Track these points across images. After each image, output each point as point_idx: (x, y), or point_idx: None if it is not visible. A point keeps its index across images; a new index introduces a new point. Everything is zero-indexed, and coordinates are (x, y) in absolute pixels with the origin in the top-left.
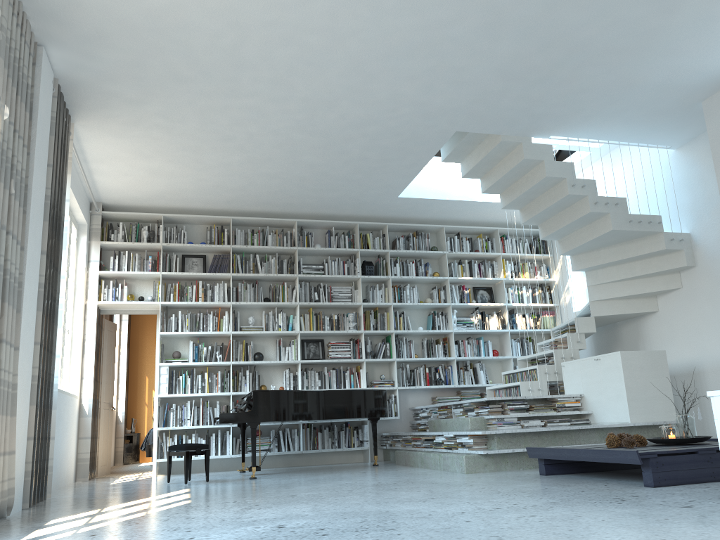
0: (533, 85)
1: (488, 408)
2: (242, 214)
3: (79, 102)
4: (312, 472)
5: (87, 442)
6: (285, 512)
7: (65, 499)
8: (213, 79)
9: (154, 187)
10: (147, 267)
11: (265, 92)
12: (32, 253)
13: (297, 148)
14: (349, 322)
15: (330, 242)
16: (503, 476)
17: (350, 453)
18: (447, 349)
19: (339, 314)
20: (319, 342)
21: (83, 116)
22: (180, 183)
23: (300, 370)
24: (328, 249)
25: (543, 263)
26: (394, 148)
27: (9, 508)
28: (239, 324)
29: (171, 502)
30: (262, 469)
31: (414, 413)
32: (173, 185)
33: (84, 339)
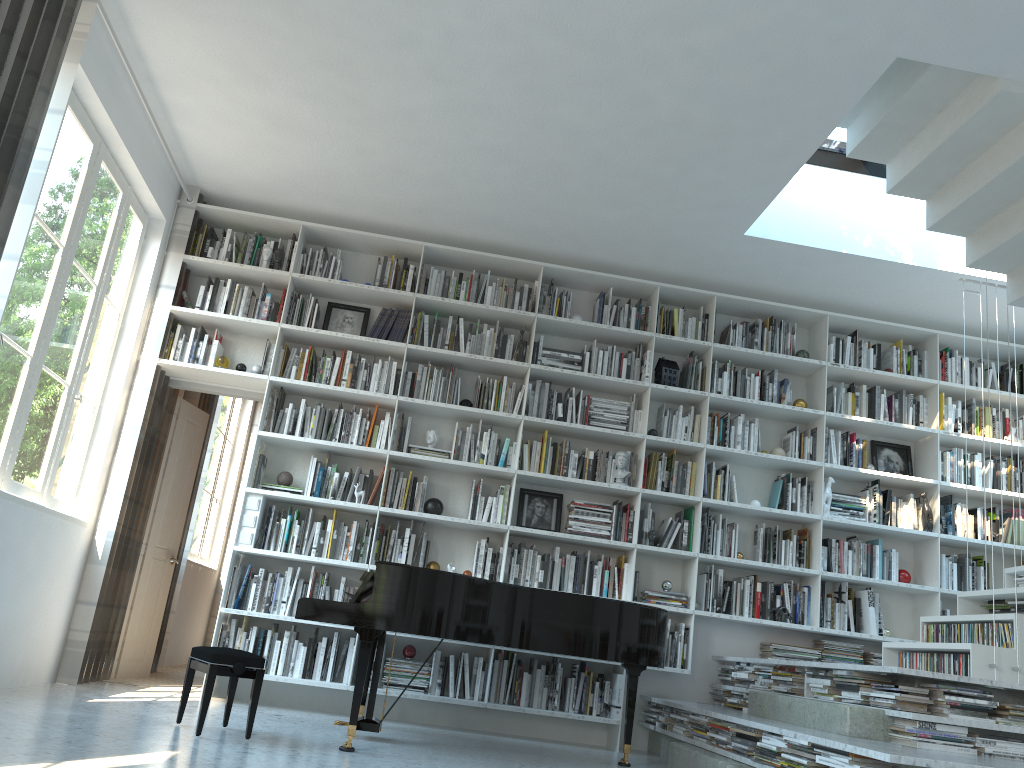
0: None
1: (894, 691)
2: (448, 245)
3: None
4: (482, 759)
5: (89, 612)
6: None
7: None
8: None
9: (283, 160)
10: (260, 313)
11: None
12: None
13: (545, 79)
14: (615, 469)
15: (602, 316)
16: None
17: (582, 724)
18: (805, 553)
19: (599, 451)
20: (554, 498)
21: None
22: (328, 156)
23: (507, 545)
24: (595, 326)
25: (1023, 415)
26: (750, 99)
27: None
28: (407, 440)
29: None
30: (404, 724)
31: (721, 668)
32: (316, 160)
33: (123, 422)
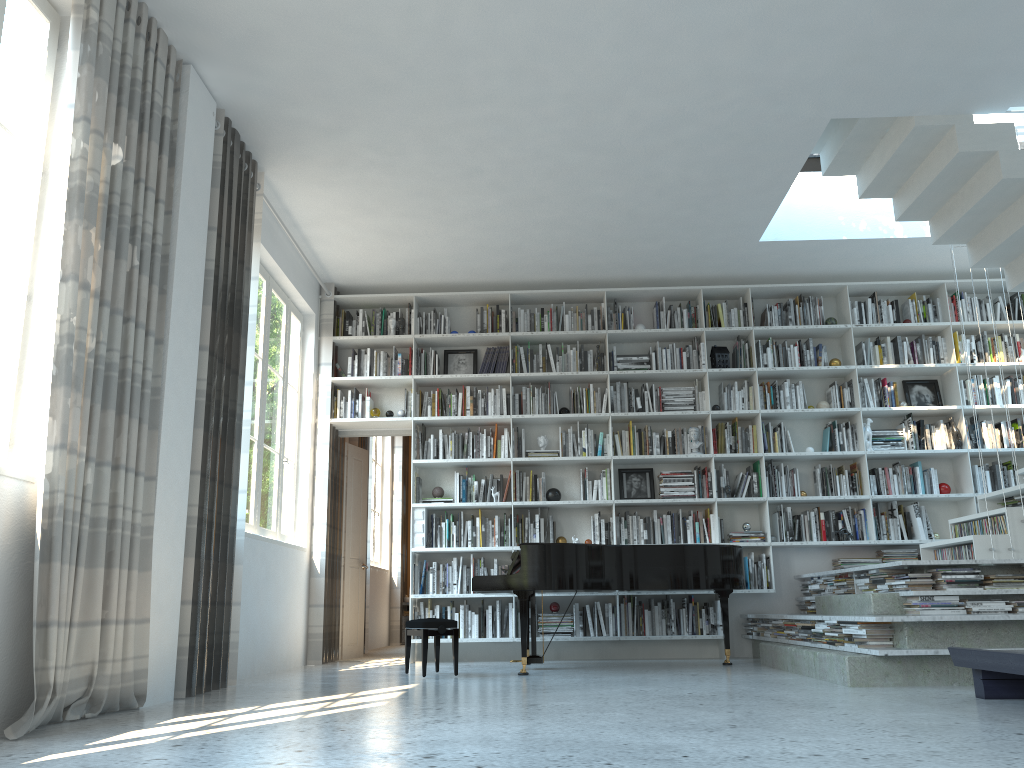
0: (954, 16)
1: (908, 578)
2: (527, 287)
3: (261, 140)
4: (618, 670)
5: (319, 612)
6: (477, 731)
7: (247, 688)
8: (425, 80)
9: (394, 255)
10: (396, 370)
11: (505, 91)
12: (180, 348)
13: (577, 175)
14: (691, 441)
15: (659, 321)
16: (908, 695)
17: (698, 643)
18: (857, 483)
19: (675, 430)
20: (646, 472)
21: (272, 160)
22: (427, 247)
23: (614, 515)
24: (655, 331)
25: None
26: (732, 160)
27: (142, 696)
28: (524, 447)
29: (359, 702)
30: (560, 661)
31: (802, 584)
32: (419, 251)
33: (314, 470)
